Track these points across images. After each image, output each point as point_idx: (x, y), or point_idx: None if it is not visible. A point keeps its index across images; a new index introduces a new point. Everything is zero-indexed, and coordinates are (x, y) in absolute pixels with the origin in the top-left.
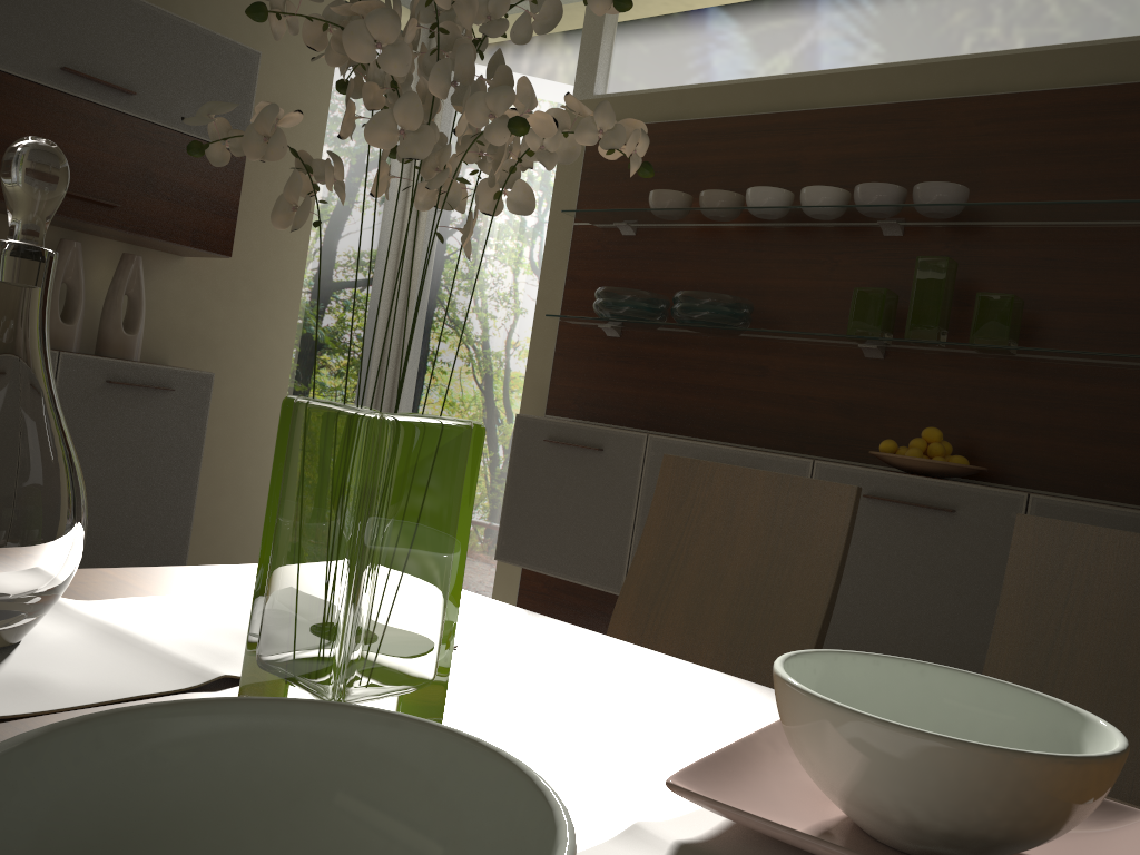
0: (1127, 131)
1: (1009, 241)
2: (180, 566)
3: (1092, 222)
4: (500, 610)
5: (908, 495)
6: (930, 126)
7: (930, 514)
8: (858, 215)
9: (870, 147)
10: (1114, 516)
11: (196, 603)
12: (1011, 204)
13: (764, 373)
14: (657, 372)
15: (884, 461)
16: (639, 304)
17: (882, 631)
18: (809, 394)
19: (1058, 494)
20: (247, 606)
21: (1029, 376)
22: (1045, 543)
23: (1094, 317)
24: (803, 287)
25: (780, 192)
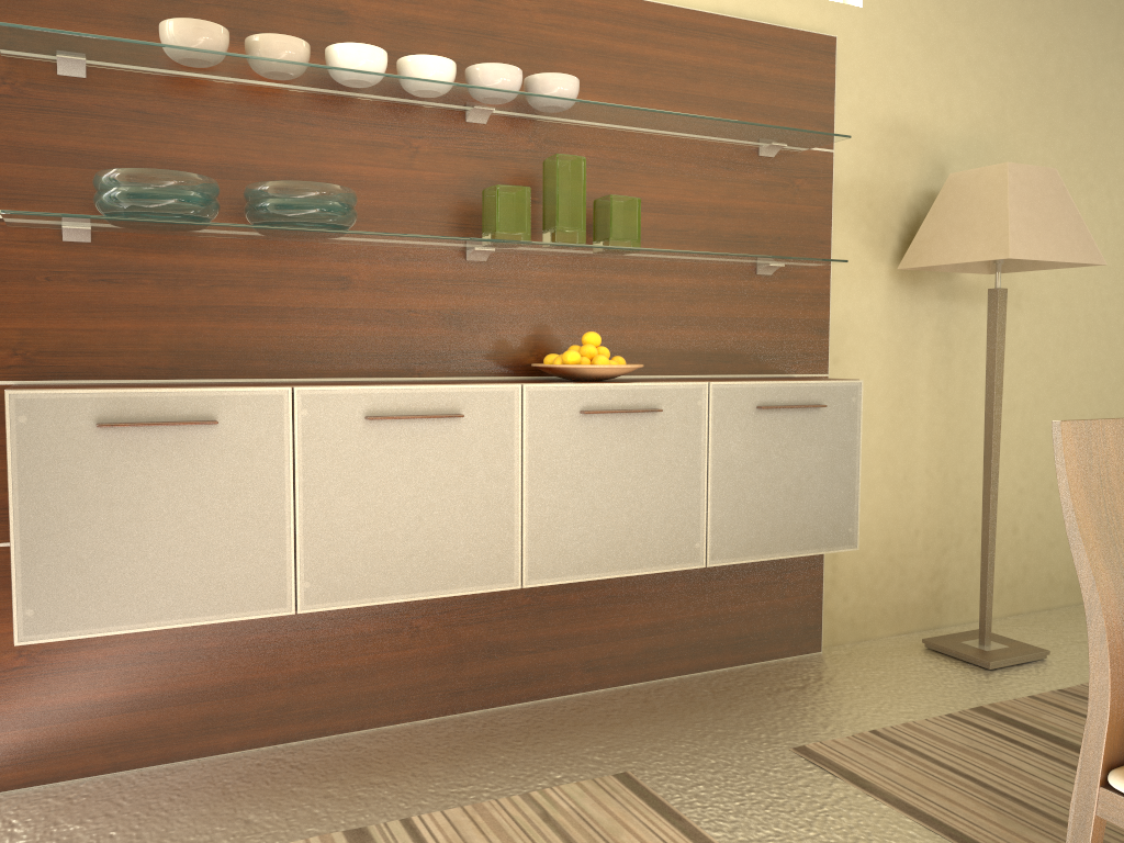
0: (660, 49)
1: (584, 140)
2: None
3: (657, 130)
4: None
5: (618, 403)
6: (496, 2)
7: (638, 418)
8: (475, 98)
9: (434, 12)
10: (764, 388)
11: None
12: (644, 110)
13: (347, 285)
14: (176, 293)
15: (570, 373)
16: (207, 197)
17: (612, 540)
18: (409, 307)
19: (649, 376)
20: None
21: (615, 273)
22: None
23: (656, 217)
24: (380, 177)
25: (386, 55)
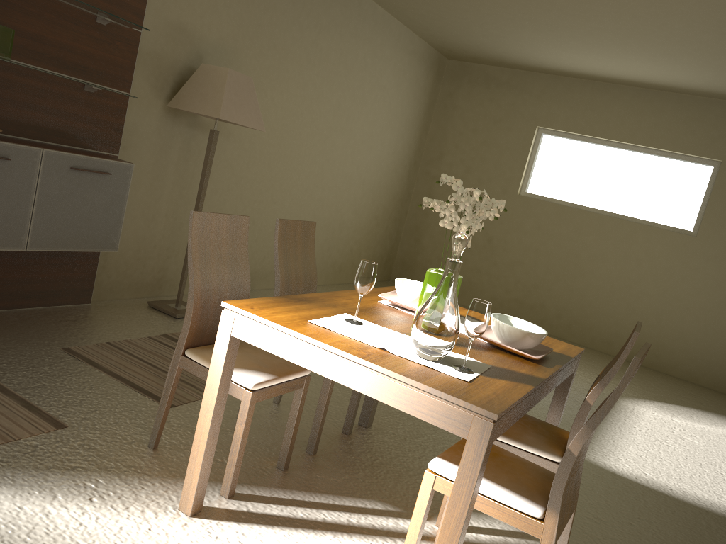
0: None
1: None
2: (297, 332)
3: None
4: (285, 299)
5: None
6: None
7: None
8: None
9: None
10: (77, 158)
11: (353, 334)
12: None
13: None
14: None
15: None
16: None
17: None
18: None
19: (5, 135)
20: (344, 329)
21: None
22: (283, 226)
23: (24, 41)
24: None
25: None
